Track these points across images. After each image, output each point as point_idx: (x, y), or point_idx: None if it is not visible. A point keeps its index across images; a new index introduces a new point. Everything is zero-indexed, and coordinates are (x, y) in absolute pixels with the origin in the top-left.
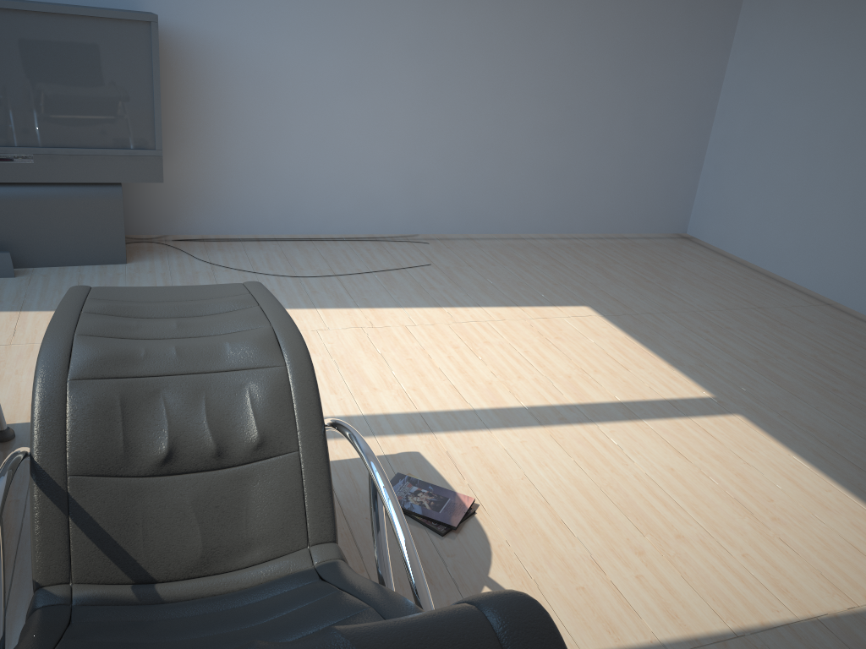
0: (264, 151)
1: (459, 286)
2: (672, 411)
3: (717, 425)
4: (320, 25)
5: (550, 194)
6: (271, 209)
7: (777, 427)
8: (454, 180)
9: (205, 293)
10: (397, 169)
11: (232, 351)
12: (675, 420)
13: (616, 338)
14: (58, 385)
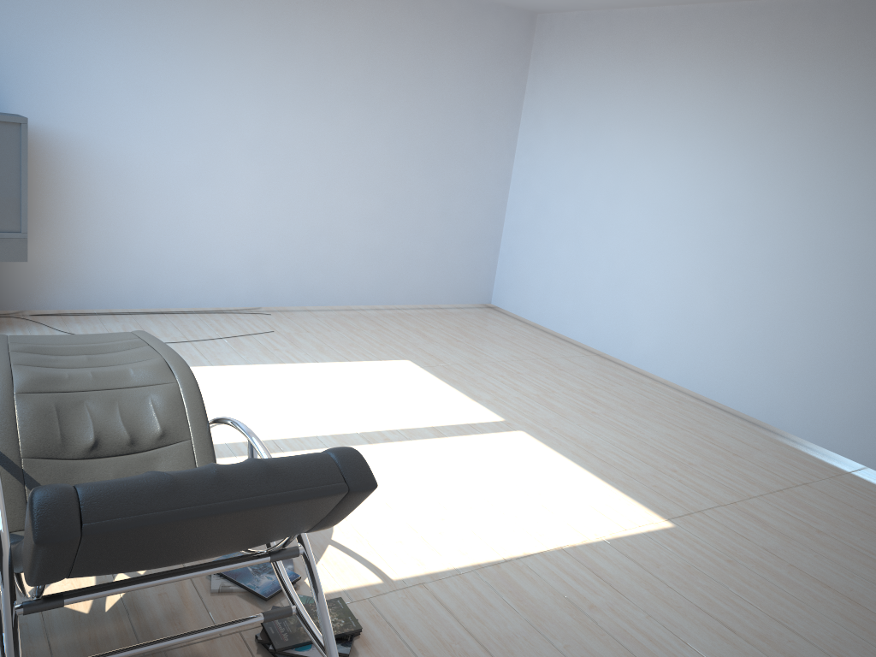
0: (120, 235)
1: (300, 348)
2: (471, 431)
3: (504, 438)
4: (172, 129)
5: (376, 271)
6: (125, 286)
7: (548, 438)
8: (292, 260)
9: (102, 339)
10: (241, 250)
11: (136, 374)
12: (473, 436)
13: (431, 382)
14: (8, 397)
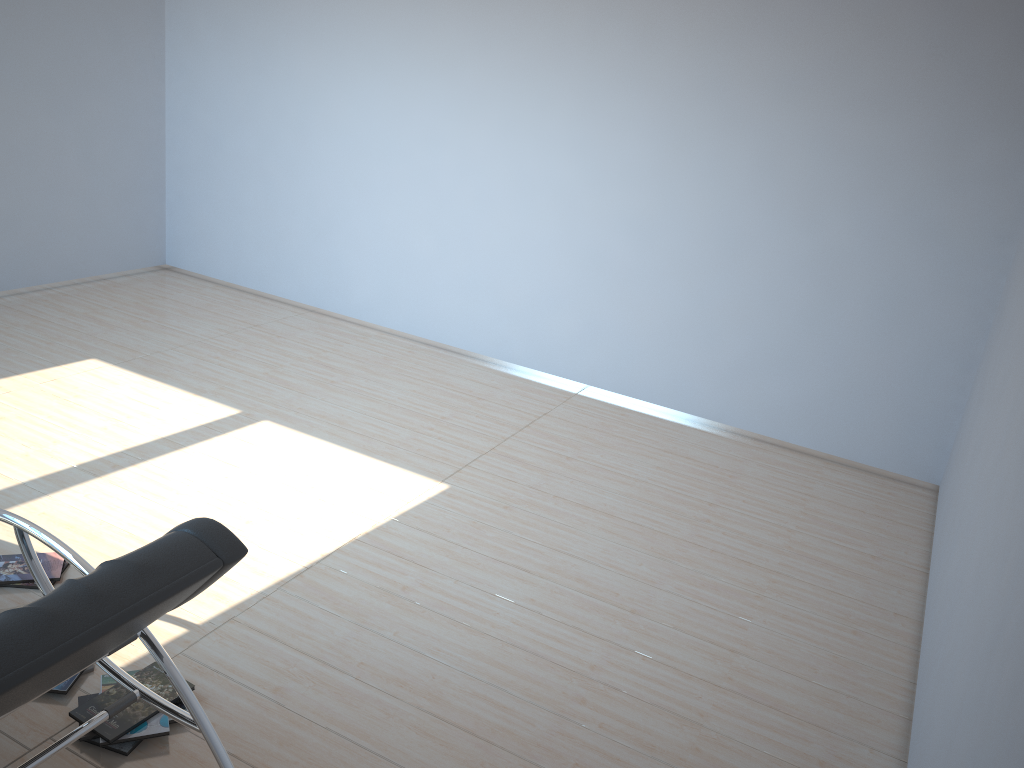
0: None
1: None
2: (211, 433)
3: (251, 433)
4: None
5: (8, 245)
6: None
7: (297, 421)
8: None
9: None
10: None
11: None
12: (215, 439)
13: (136, 382)
14: None
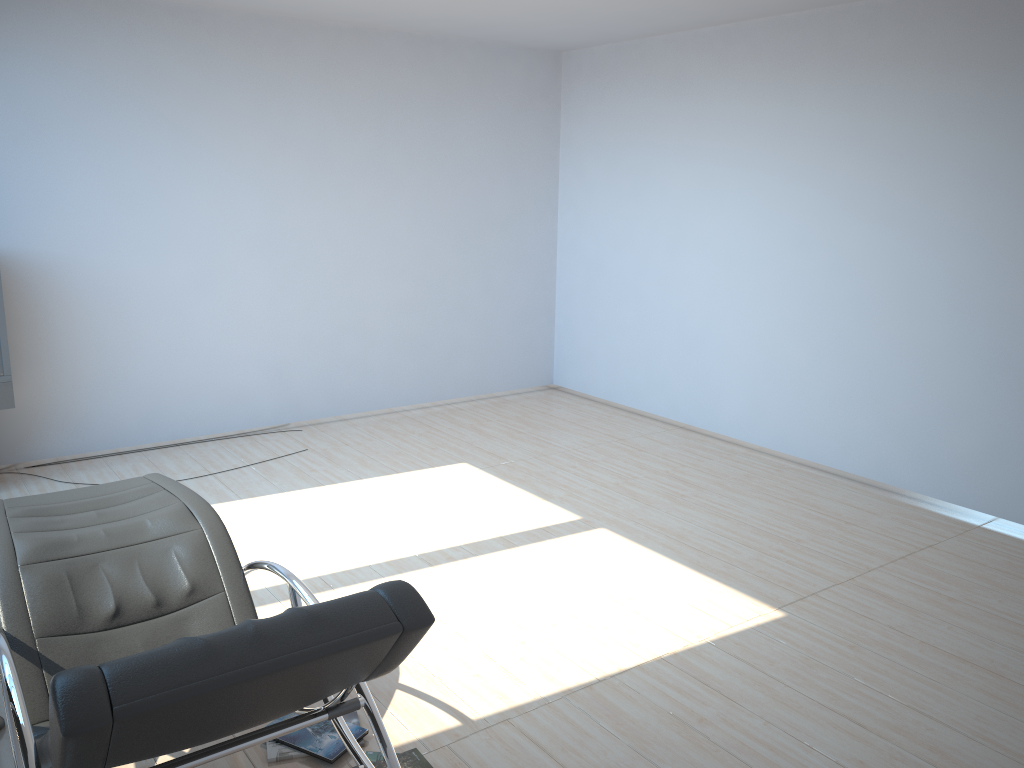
0: (117, 362)
1: (339, 465)
2: (546, 535)
3: (584, 539)
4: (163, 234)
5: (416, 365)
6: (131, 420)
7: (634, 532)
8: (319, 364)
9: (111, 489)
10: (259, 361)
11: (154, 525)
12: (548, 542)
13: (493, 485)
14: (12, 571)
